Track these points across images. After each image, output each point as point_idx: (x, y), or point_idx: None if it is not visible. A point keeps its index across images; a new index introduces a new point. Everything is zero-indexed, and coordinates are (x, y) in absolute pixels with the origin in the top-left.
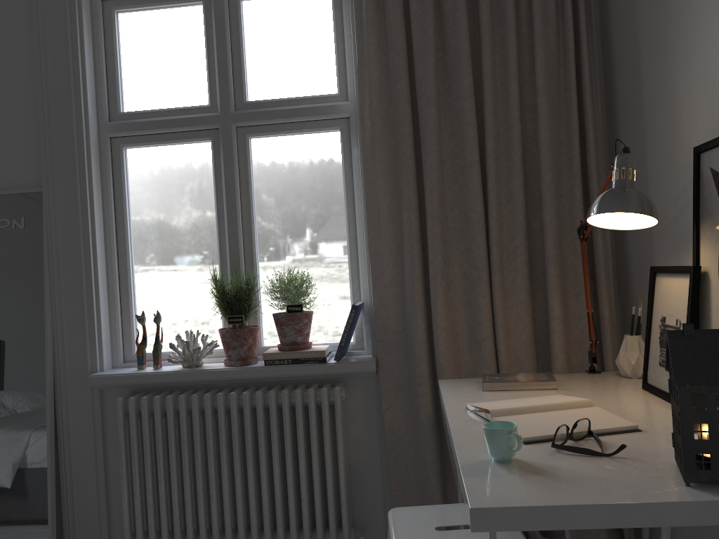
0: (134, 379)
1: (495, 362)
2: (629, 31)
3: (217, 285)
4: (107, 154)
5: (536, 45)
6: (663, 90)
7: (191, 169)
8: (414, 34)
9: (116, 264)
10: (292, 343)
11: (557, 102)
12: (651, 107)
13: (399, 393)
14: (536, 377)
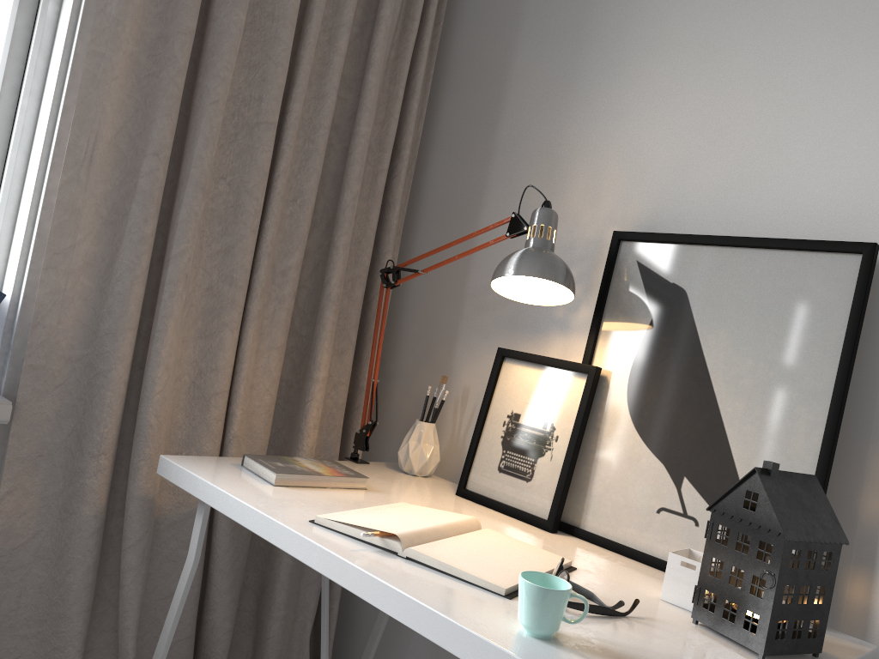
0: None
1: (222, 431)
2: (492, 52)
3: None
4: None
5: (386, 5)
6: (541, 144)
7: None
8: None
9: None
10: None
11: (379, 92)
12: (512, 155)
13: (41, 465)
14: (333, 469)
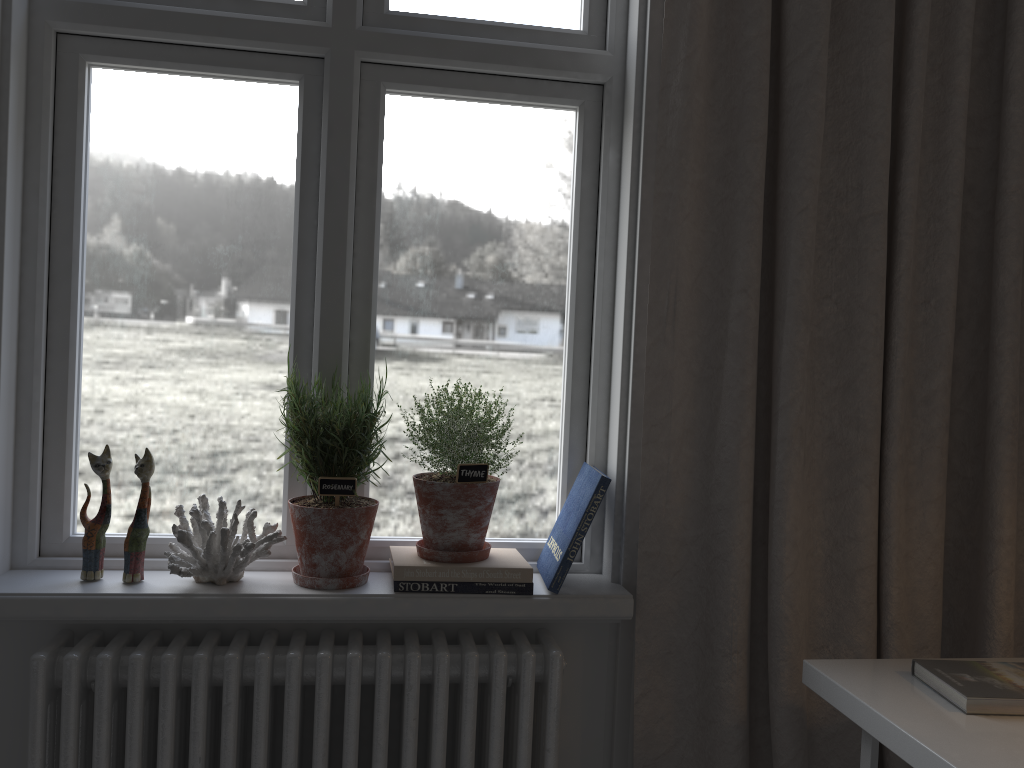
0: (80, 609)
1: (876, 617)
2: None
3: (300, 405)
4: (46, 70)
5: (1019, 4)
6: None
7: (245, 138)
8: None
9: (44, 330)
10: (457, 546)
11: None
12: None
13: (670, 664)
14: None
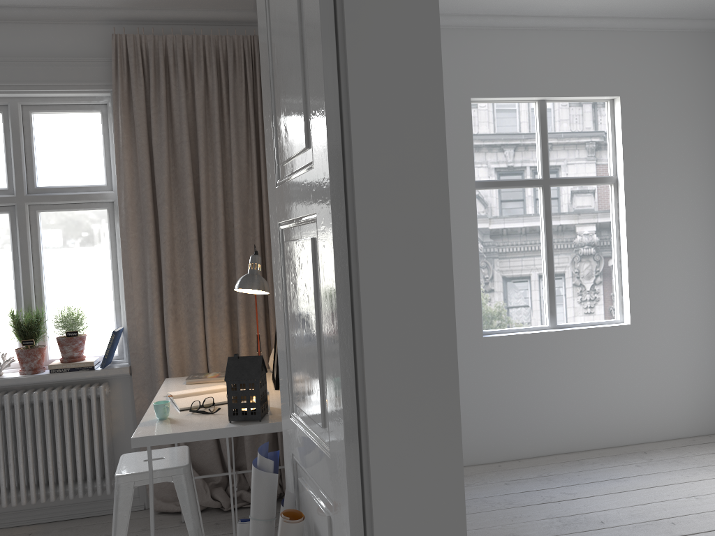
0: None
1: (206, 365)
2: None
3: (14, 318)
4: None
5: (233, 169)
6: None
7: None
8: (155, 156)
9: None
10: (70, 357)
11: (247, 203)
12: None
13: (145, 387)
14: (218, 375)
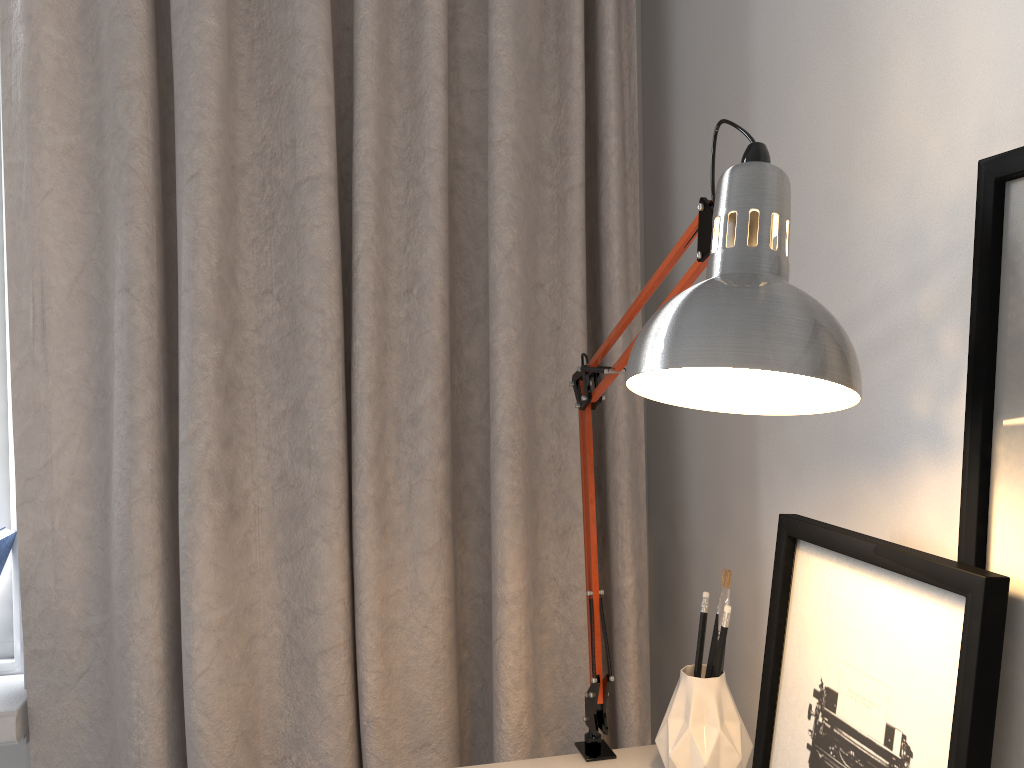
0: None
1: (352, 712)
2: None
3: None
4: None
5: None
6: (821, 18)
7: None
8: None
9: None
10: None
11: (537, 54)
12: (778, 69)
13: None
14: None
